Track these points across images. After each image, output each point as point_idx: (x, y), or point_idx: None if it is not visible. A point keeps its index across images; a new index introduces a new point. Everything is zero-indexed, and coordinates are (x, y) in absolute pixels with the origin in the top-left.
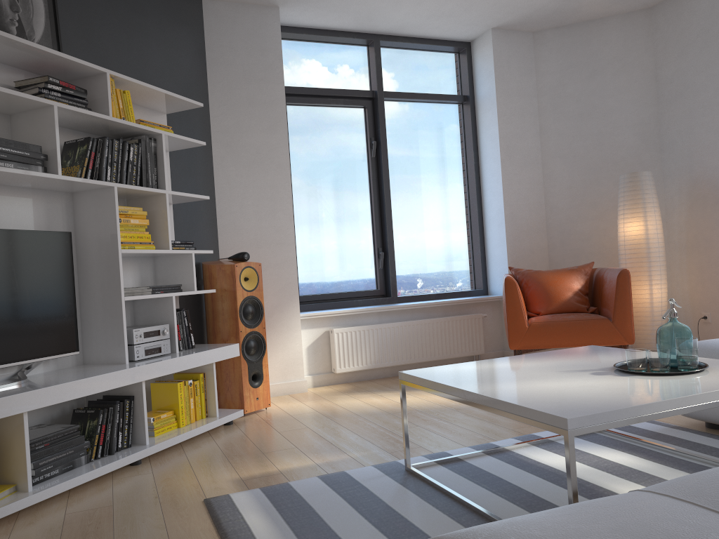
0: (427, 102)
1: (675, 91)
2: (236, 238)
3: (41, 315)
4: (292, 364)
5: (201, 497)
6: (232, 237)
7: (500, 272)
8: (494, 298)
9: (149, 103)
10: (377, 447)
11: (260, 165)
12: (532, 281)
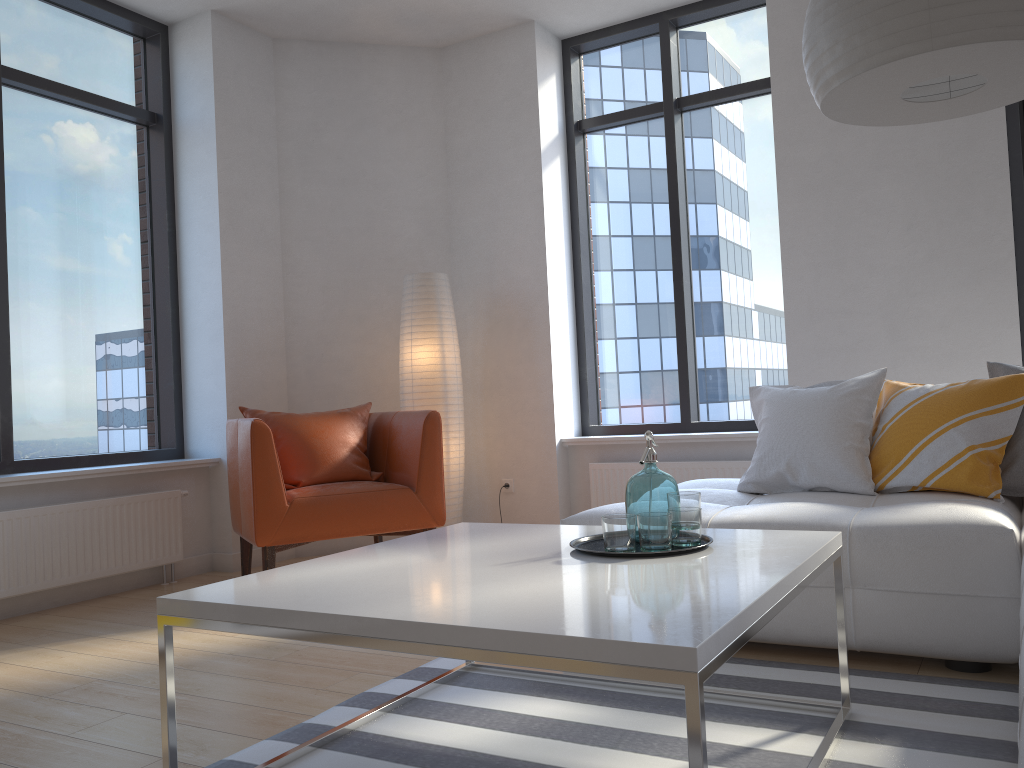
0: (85, 107)
1: (473, 169)
2: None
3: None
4: None
5: None
6: None
7: (211, 419)
8: (202, 463)
9: None
10: None
11: None
12: (284, 431)
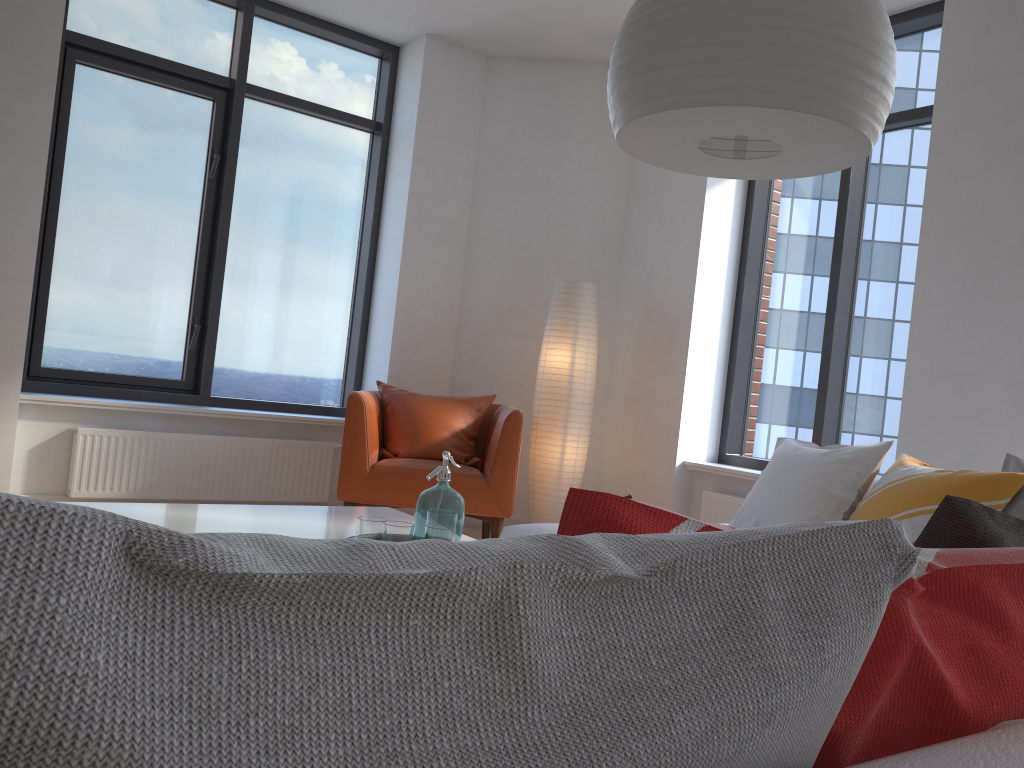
0: (318, 117)
1: (650, 184)
2: None
3: None
4: None
5: None
6: None
7: (377, 388)
8: None
9: None
10: None
11: None
12: (401, 407)
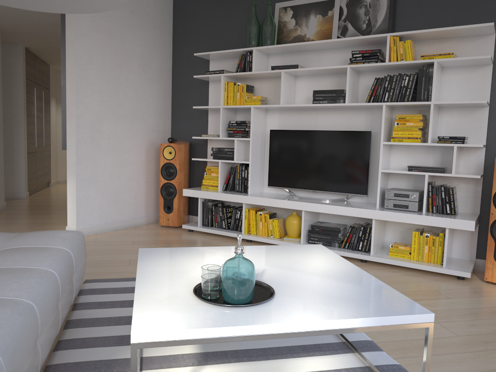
0: None
1: None
2: None
3: (347, 172)
4: None
5: None
6: None
7: None
8: None
9: (460, 34)
10: None
11: None
12: None
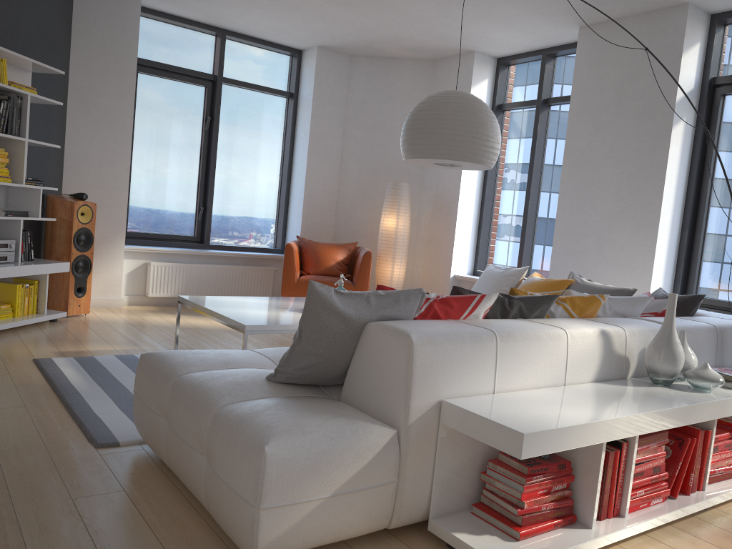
0: (259, 92)
1: None
2: (79, 179)
3: None
4: (112, 285)
5: (31, 358)
6: (75, 177)
7: (294, 238)
8: None
9: (19, 64)
10: (161, 345)
11: (107, 123)
12: (310, 249)
